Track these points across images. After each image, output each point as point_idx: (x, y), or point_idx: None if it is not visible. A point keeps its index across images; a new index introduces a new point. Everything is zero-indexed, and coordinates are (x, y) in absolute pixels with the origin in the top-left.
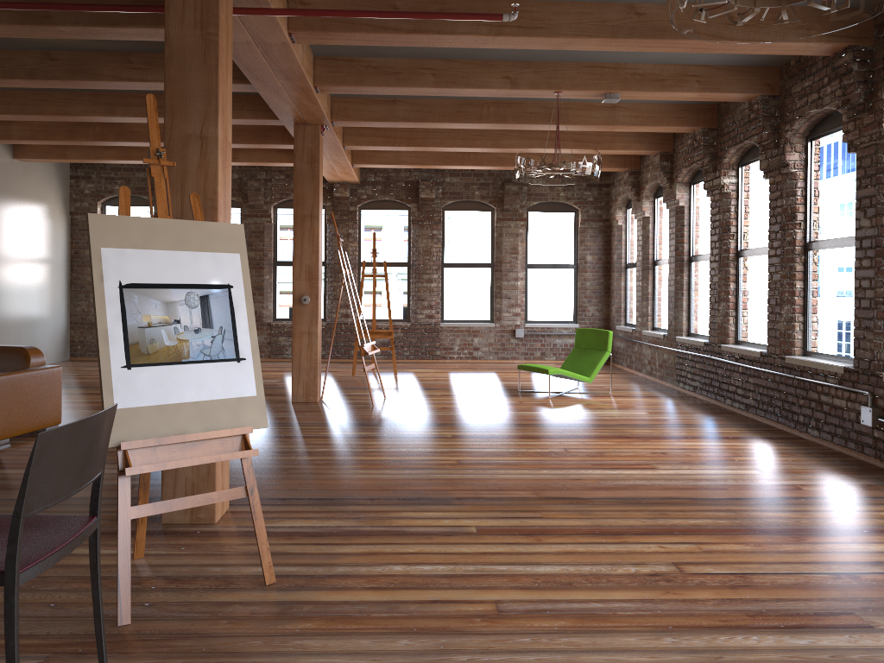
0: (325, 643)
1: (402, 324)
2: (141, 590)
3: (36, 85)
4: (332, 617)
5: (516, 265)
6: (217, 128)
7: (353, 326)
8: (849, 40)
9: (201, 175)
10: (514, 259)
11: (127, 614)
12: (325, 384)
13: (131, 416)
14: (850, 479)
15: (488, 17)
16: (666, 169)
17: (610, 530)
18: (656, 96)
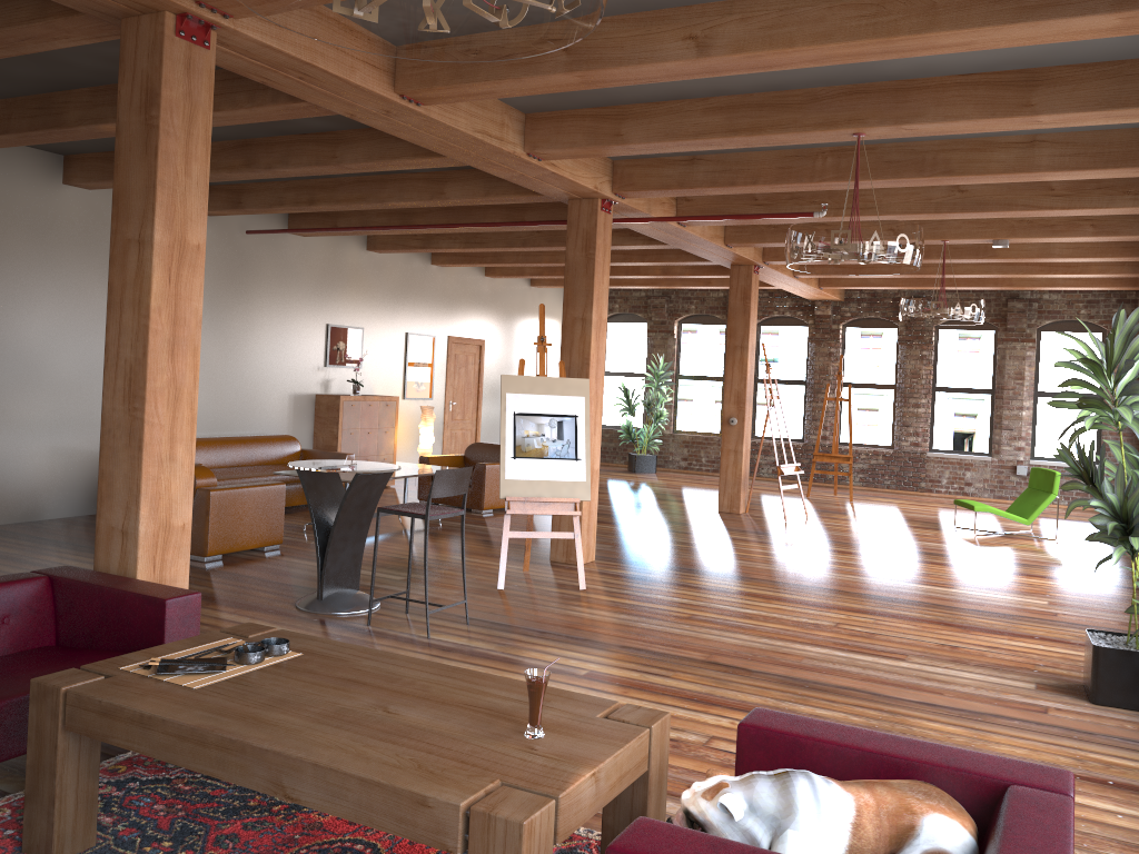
0: (585, 609)
1: (884, 450)
2: (517, 581)
3: (528, 250)
4: (599, 604)
5: (1021, 392)
6: (592, 313)
7: (830, 449)
8: None
9: (581, 343)
10: (1018, 385)
11: (502, 584)
12: (768, 502)
13: (513, 484)
14: (1127, 619)
15: (802, 215)
16: None
17: (829, 606)
18: (1050, 240)
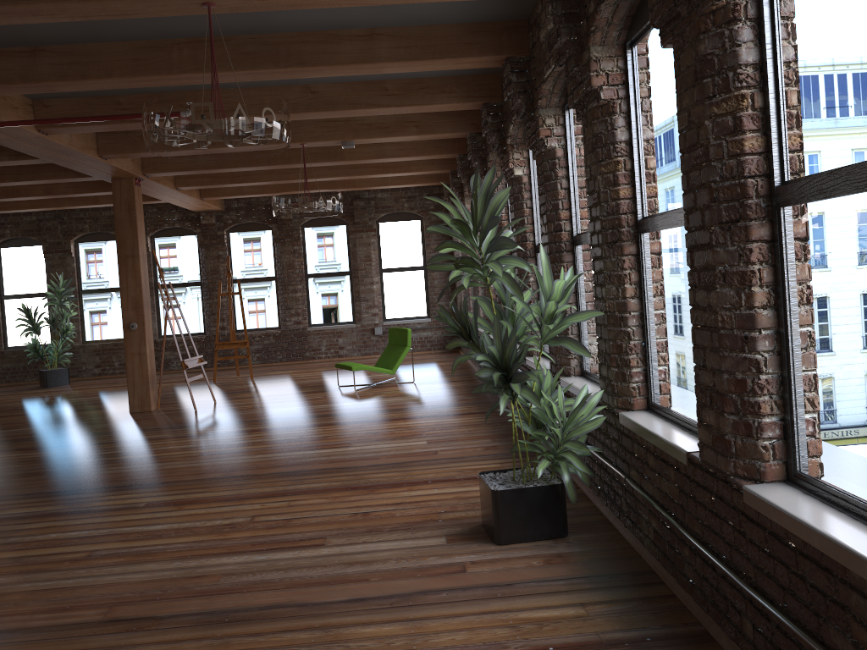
0: None
1: (274, 331)
2: None
3: None
4: None
5: (371, 271)
6: None
7: (230, 337)
8: (483, 99)
9: None
10: (368, 266)
11: None
12: (179, 393)
13: None
14: (488, 442)
15: None
16: (457, 185)
17: (243, 496)
18: (386, 139)
